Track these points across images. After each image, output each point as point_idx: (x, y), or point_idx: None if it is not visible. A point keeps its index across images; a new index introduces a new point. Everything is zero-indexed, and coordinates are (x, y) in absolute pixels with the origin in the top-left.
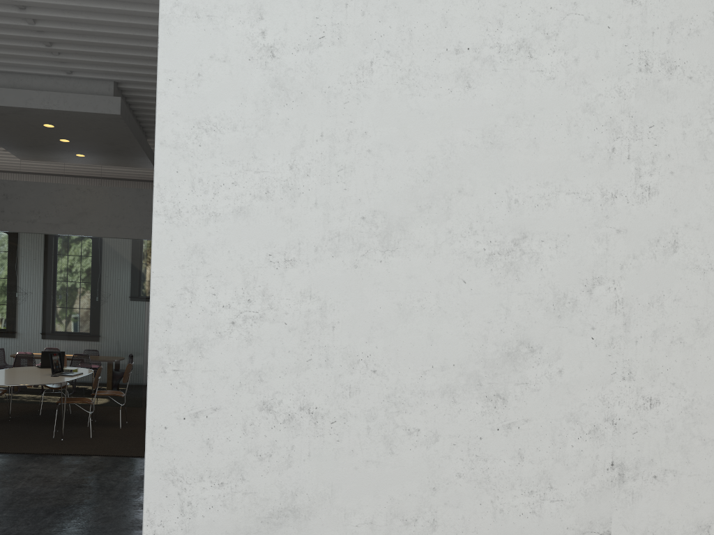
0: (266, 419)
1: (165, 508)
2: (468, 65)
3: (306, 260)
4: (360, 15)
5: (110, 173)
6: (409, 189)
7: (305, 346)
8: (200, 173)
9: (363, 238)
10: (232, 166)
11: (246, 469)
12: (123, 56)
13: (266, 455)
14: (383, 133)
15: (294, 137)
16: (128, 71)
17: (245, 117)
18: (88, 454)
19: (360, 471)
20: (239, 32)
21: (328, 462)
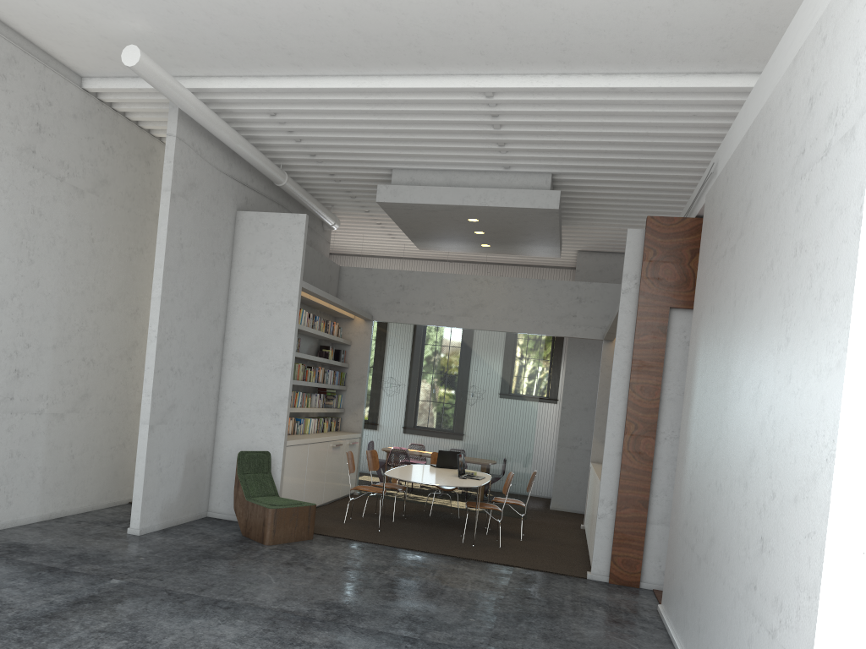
0: None
1: (838, 631)
2: None
3: None
4: None
5: (490, 257)
6: None
7: None
8: None
9: None
10: None
11: None
12: (576, 151)
13: None
14: None
15: None
16: (573, 164)
17: None
18: (510, 565)
19: None
20: None
21: None
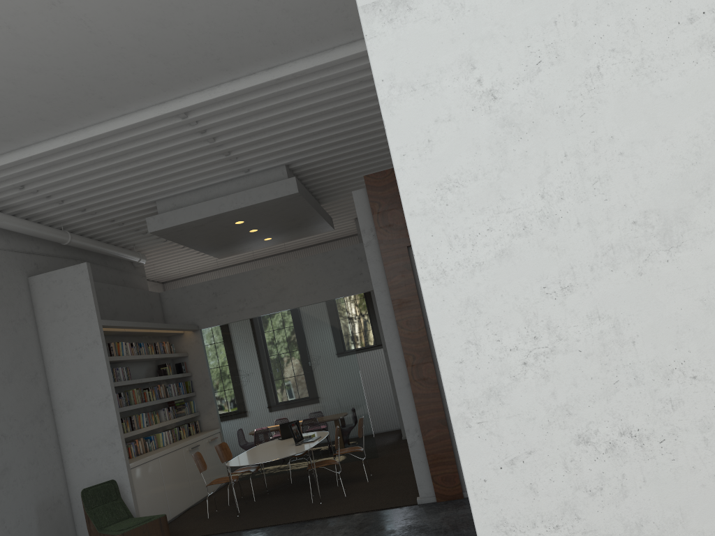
0: (585, 452)
1: None
2: (709, 29)
3: (584, 282)
4: (573, 26)
5: (291, 245)
6: (678, 178)
7: (607, 369)
8: (453, 230)
9: (640, 243)
10: (483, 213)
11: (578, 507)
12: (290, 140)
13: (597, 489)
14: (632, 131)
15: (537, 166)
16: (296, 151)
17: (483, 164)
18: (350, 513)
19: (708, 488)
20: (456, 88)
21: (668, 485)
